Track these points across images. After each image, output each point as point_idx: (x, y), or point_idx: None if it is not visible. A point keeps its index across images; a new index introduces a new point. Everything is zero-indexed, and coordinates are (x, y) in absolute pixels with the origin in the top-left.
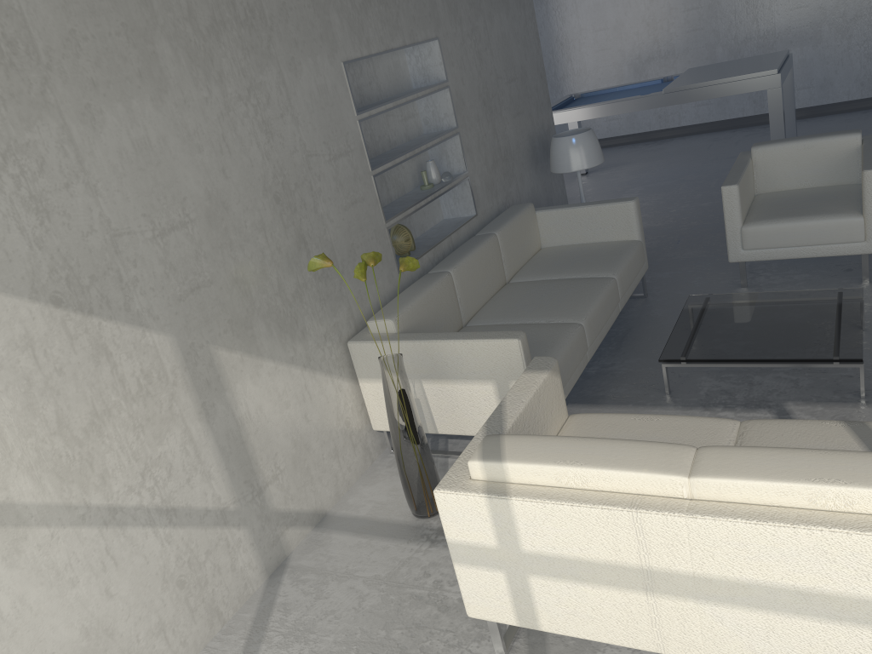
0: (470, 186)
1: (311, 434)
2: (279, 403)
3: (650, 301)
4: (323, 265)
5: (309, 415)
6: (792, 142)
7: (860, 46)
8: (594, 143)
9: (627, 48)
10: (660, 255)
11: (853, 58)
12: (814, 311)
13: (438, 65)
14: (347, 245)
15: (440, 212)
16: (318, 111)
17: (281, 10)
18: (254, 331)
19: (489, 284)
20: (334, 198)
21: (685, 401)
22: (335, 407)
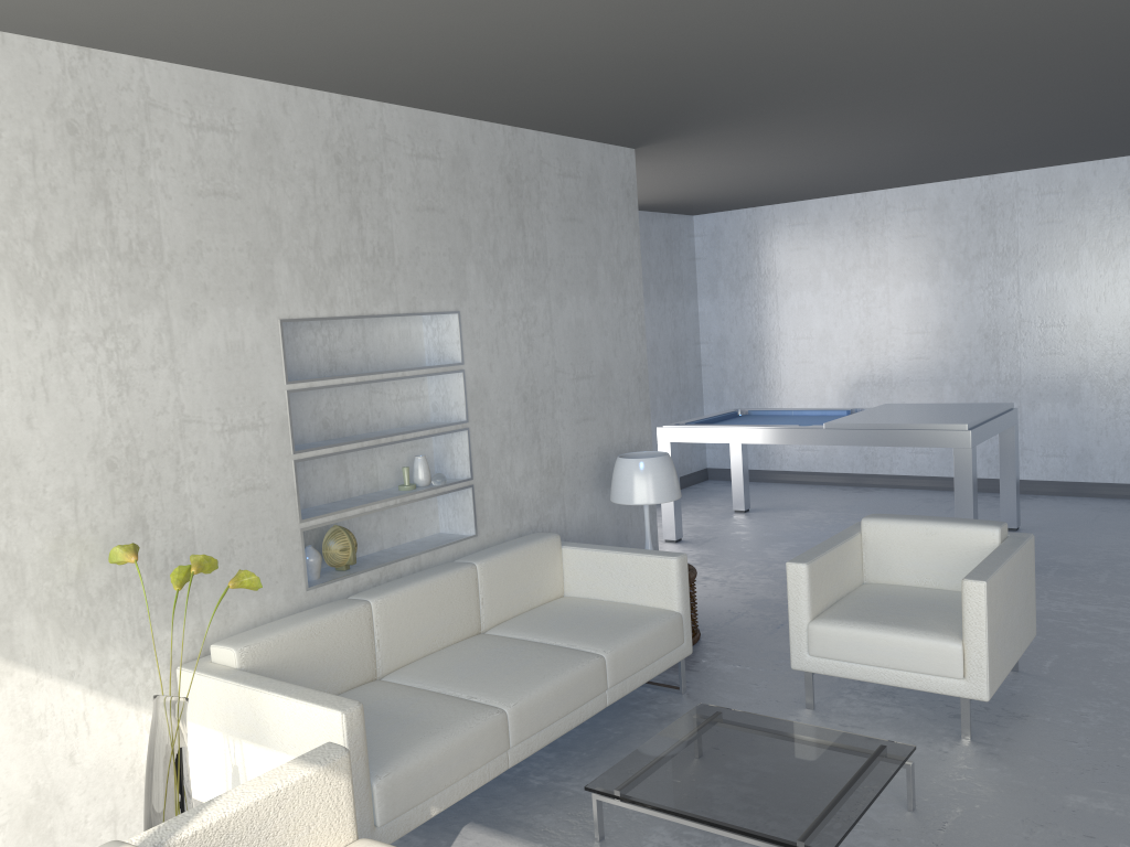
0: (473, 497)
1: (73, 783)
2: (27, 729)
3: (683, 699)
4: (125, 558)
5: (79, 755)
6: (912, 522)
7: None
8: (666, 473)
9: (833, 365)
10: (744, 639)
11: (1121, 429)
12: (828, 765)
13: (455, 344)
14: (220, 540)
15: (436, 523)
16: (218, 371)
17: (192, 249)
18: (13, 626)
19: (442, 630)
20: (215, 478)
21: None
22: (133, 752)
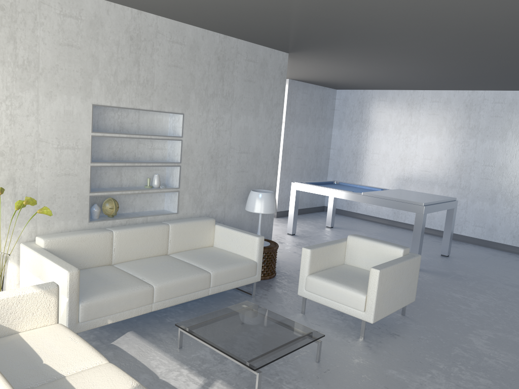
0: (178, 196)
1: None
2: None
3: (251, 299)
4: None
5: None
6: (368, 240)
7: (517, 213)
8: (270, 201)
9: (387, 168)
10: (294, 280)
11: (512, 219)
12: (281, 335)
13: (180, 128)
14: (50, 194)
15: (162, 205)
16: (59, 122)
17: (53, 67)
18: None
19: (147, 250)
20: (51, 167)
21: (179, 355)
22: None
